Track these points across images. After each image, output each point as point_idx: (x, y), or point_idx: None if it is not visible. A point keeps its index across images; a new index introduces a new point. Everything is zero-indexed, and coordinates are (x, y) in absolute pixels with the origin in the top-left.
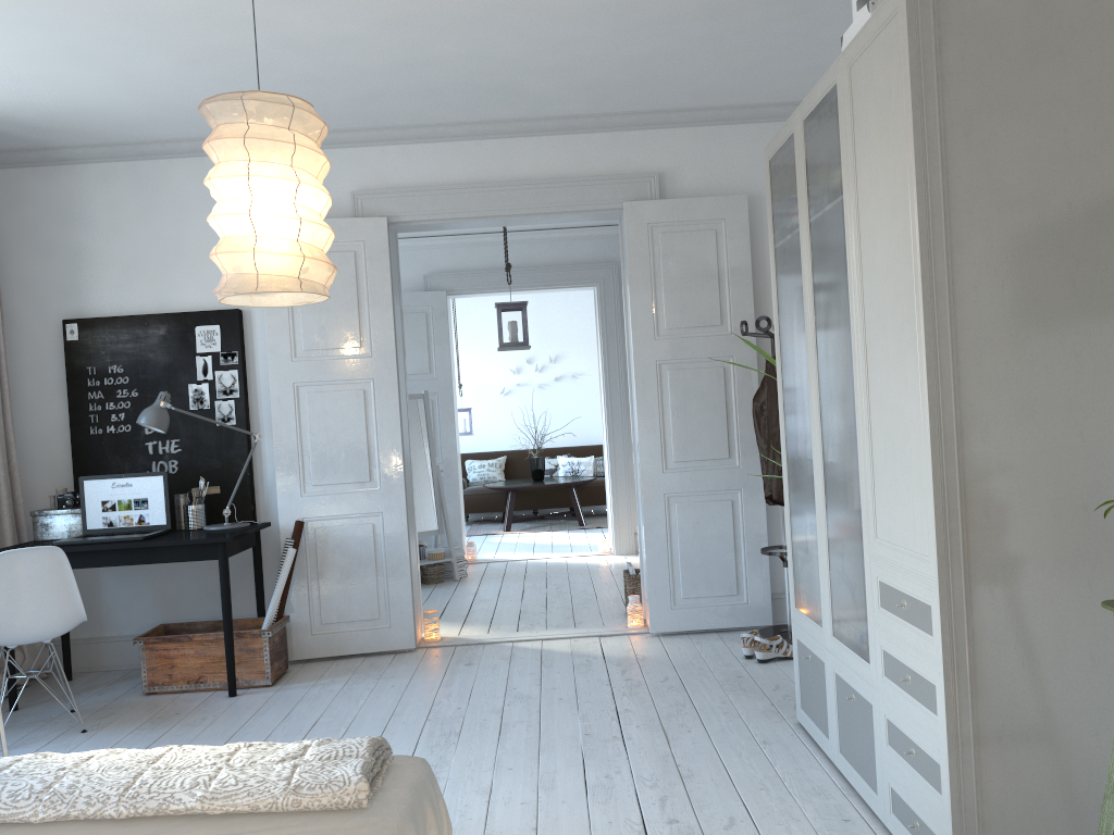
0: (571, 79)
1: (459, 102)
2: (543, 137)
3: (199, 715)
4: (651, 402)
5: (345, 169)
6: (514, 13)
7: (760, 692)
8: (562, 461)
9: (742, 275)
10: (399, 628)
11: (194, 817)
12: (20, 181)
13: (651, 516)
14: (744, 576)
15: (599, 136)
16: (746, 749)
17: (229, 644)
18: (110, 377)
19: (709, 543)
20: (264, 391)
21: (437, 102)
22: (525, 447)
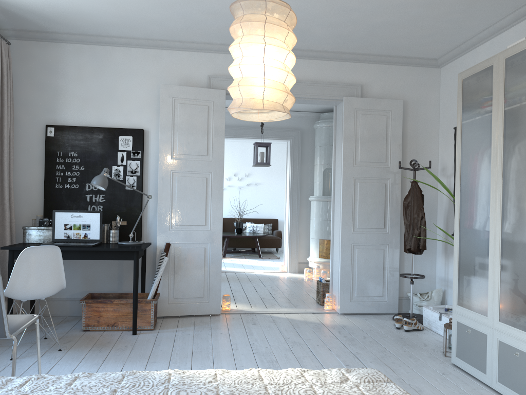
0: (336, 31)
1: None
2: (306, 60)
3: (122, 344)
4: (349, 197)
5: (205, 63)
6: None
7: (419, 346)
8: (249, 225)
9: (397, 139)
10: (213, 303)
11: None
12: (28, 47)
13: (344, 254)
14: (386, 287)
15: (333, 63)
16: (437, 377)
17: (135, 306)
18: (69, 158)
19: (371, 269)
20: (152, 174)
21: None
22: (229, 216)
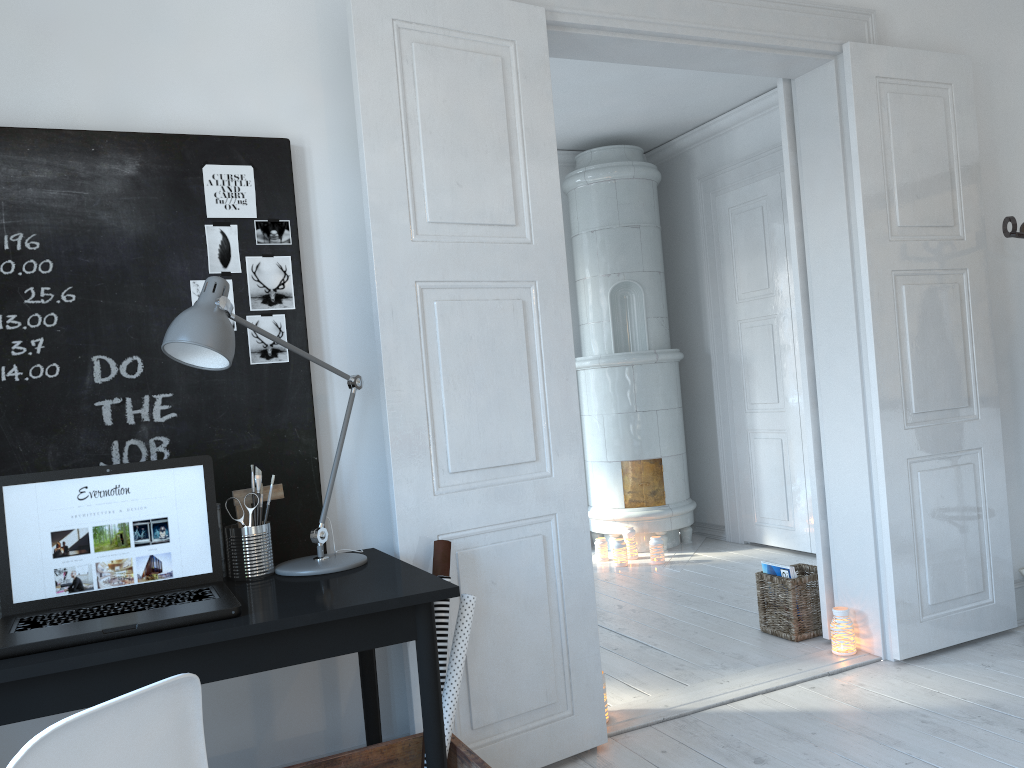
0: None
1: None
2: None
3: None
4: (888, 329)
5: None
6: None
7: None
8: None
9: (971, 162)
10: (586, 714)
11: None
12: None
13: (894, 492)
14: (988, 565)
15: None
16: None
17: None
18: (7, 260)
19: (954, 523)
20: (332, 302)
21: None
22: None
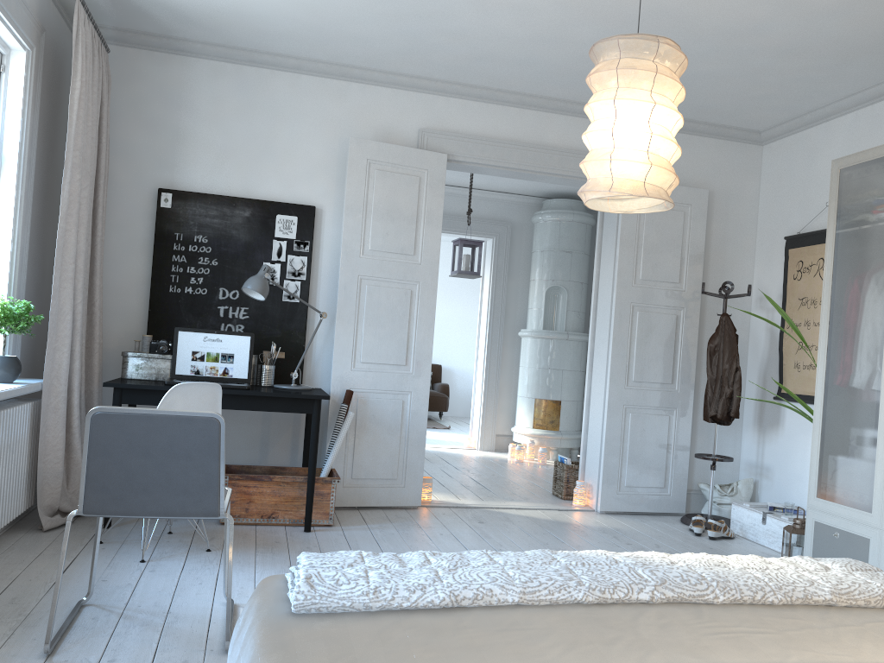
0: None
1: (535, 76)
2: (569, 117)
3: (300, 545)
4: (623, 333)
5: (416, 109)
6: (662, 20)
7: None
8: None
9: (698, 249)
10: (411, 489)
11: (819, 607)
12: (135, 60)
13: (612, 421)
14: (670, 474)
15: None
16: None
17: (312, 486)
18: (194, 245)
19: (650, 446)
20: (324, 279)
21: (520, 73)
22: None
